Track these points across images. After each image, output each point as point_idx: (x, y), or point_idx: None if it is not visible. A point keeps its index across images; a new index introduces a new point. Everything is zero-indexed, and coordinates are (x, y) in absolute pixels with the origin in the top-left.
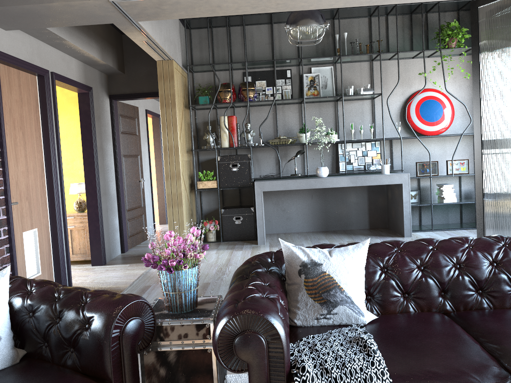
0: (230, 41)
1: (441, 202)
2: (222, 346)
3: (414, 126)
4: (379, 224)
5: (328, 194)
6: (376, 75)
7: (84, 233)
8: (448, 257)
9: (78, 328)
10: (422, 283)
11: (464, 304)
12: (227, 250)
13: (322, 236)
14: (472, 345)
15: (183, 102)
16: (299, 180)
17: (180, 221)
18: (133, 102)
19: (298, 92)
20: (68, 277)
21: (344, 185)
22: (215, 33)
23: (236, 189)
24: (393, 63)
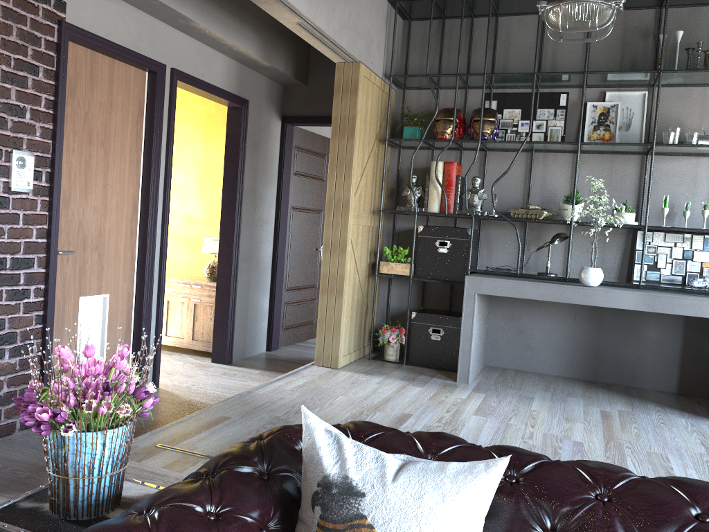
0: (471, 41)
1: None
2: None
3: None
4: (699, 388)
5: (606, 318)
6: None
7: (211, 312)
8: None
9: None
10: None
11: None
12: (401, 380)
13: (578, 389)
14: None
15: (377, 134)
16: (544, 285)
17: (336, 320)
18: (328, 133)
19: (576, 133)
20: (153, 374)
21: (628, 306)
22: (448, 27)
23: (447, 284)
24: None
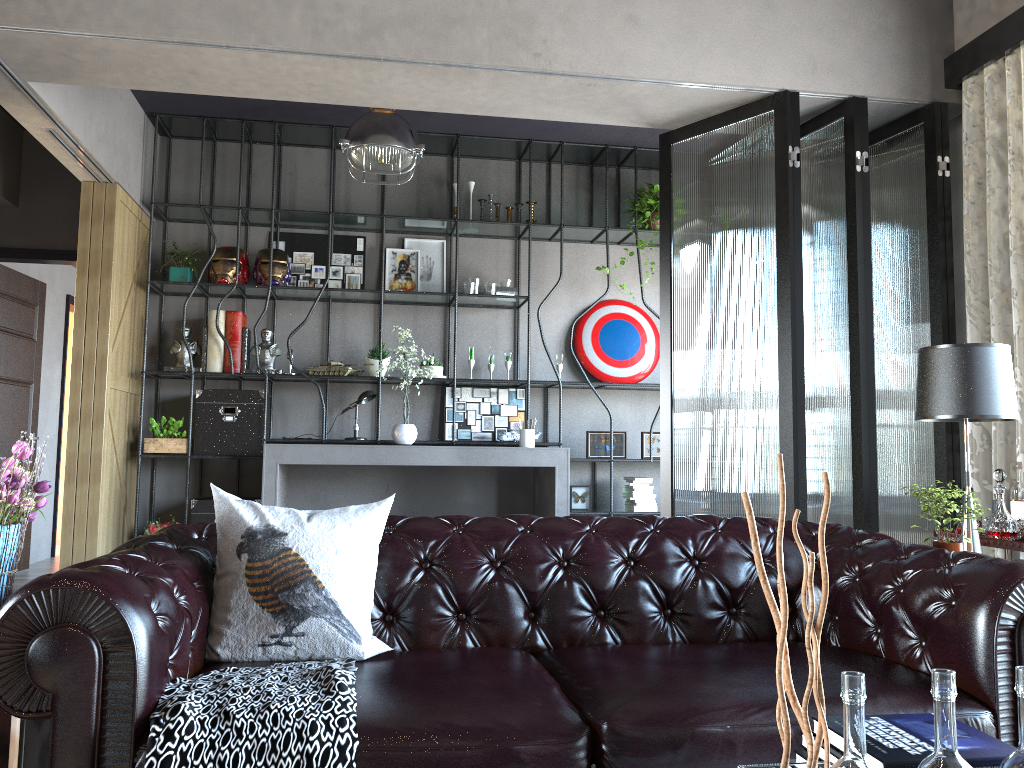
0: (250, 170)
1: (631, 510)
2: (0, 657)
3: (588, 366)
4: None
5: (420, 485)
6: (525, 265)
7: None
8: (549, 545)
9: None
10: (493, 591)
11: (570, 635)
12: None
13: None
14: (541, 685)
15: (134, 274)
16: (357, 447)
17: (91, 515)
18: (37, 275)
19: (376, 281)
20: None
21: (444, 462)
22: (221, 151)
23: (233, 463)
24: (558, 248)
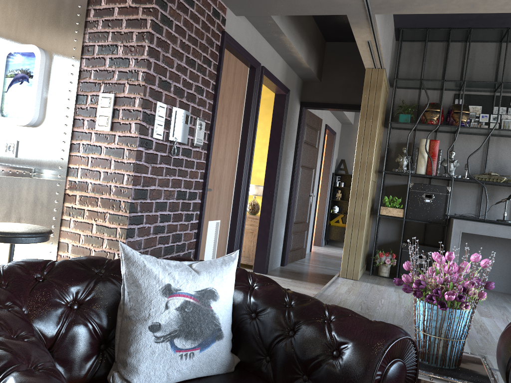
0: (446, 57)
1: None
2: None
3: None
4: None
5: None
6: None
7: (251, 237)
8: None
9: (322, 353)
10: None
11: None
12: None
13: None
14: None
15: (381, 118)
16: None
17: (358, 246)
18: (317, 114)
19: None
20: None
21: None
22: (429, 47)
23: (421, 224)
24: None
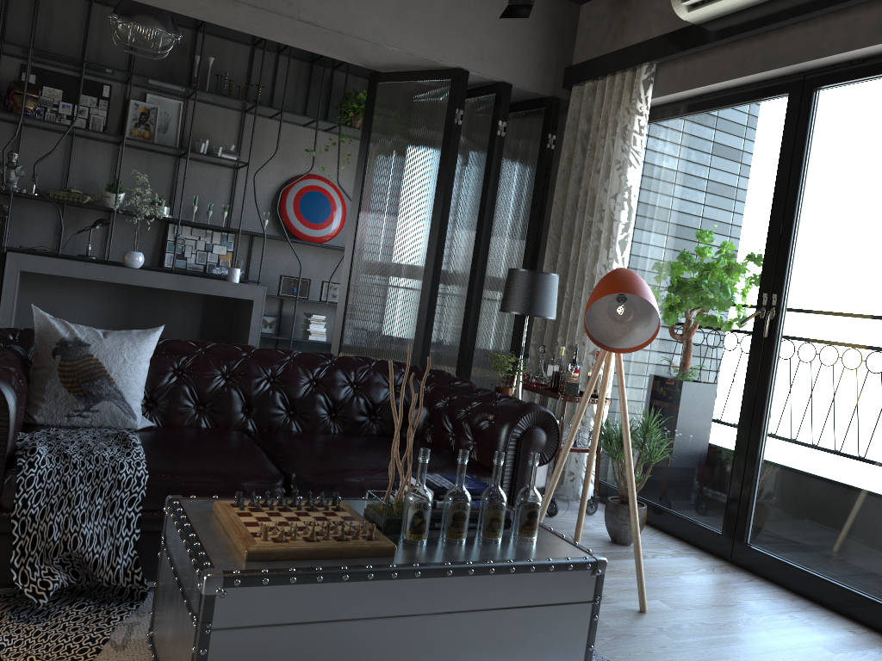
0: (8, 3)
1: (306, 338)
2: None
3: (288, 224)
4: None
5: (139, 300)
6: (248, 135)
7: None
8: (263, 367)
9: None
10: (223, 393)
11: (270, 424)
12: None
13: None
14: (256, 451)
15: None
16: (91, 265)
17: None
18: None
19: (118, 126)
20: None
21: (165, 286)
22: None
23: None
24: (276, 125)
